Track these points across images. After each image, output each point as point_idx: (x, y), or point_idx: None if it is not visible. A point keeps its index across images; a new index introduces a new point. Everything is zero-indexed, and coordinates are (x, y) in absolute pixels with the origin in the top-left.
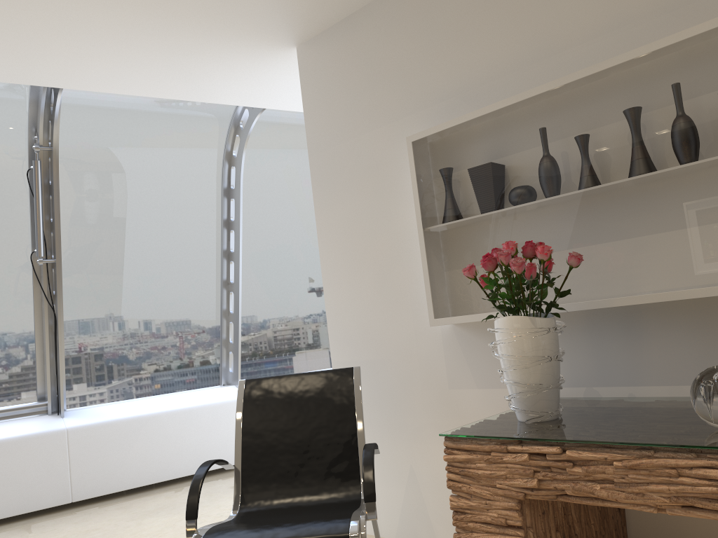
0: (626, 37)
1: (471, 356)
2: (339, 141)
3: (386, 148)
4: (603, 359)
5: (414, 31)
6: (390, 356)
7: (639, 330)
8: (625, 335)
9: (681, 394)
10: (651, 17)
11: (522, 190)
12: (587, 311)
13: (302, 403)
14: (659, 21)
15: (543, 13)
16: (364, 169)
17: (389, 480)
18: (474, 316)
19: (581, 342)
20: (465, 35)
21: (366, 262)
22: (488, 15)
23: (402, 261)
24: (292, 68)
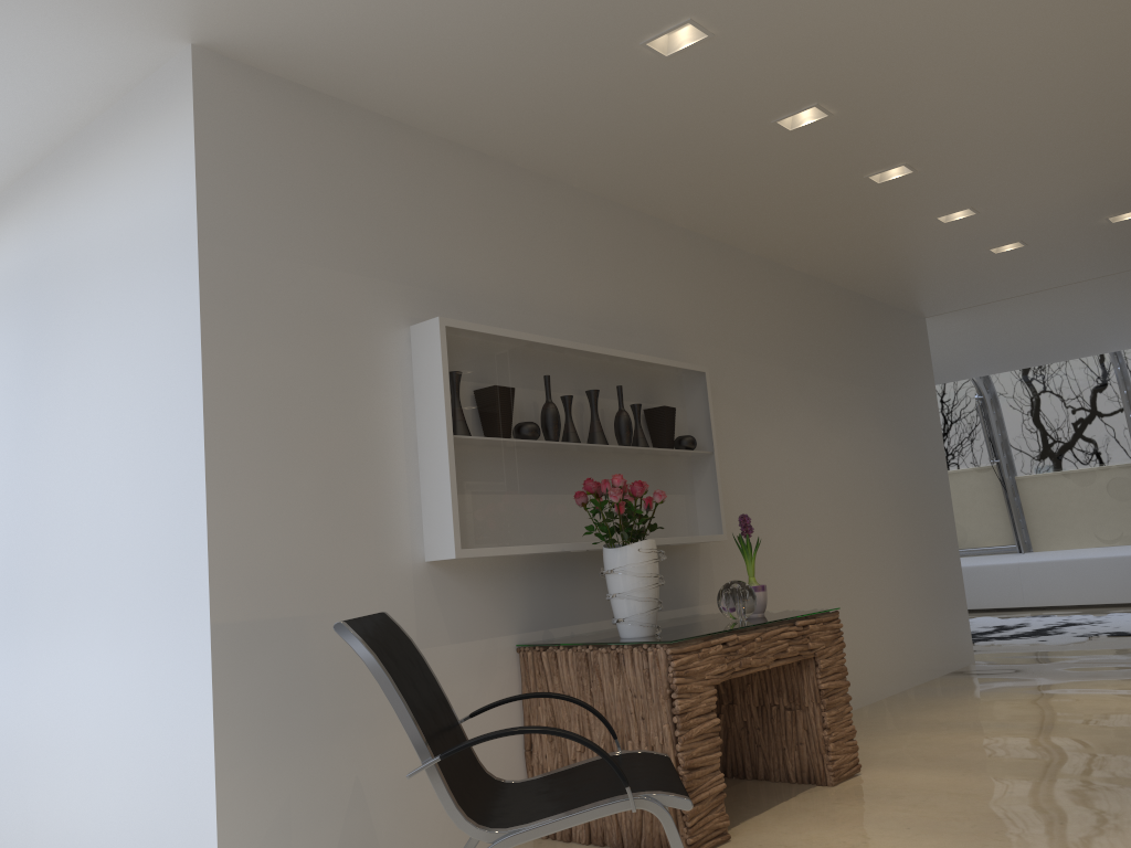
0: (573, 329)
1: (446, 604)
2: (271, 252)
3: (354, 305)
4: (556, 601)
5: (403, 187)
6: (336, 608)
7: (577, 574)
8: (569, 578)
9: (598, 628)
10: (586, 325)
11: (547, 428)
12: (546, 555)
13: (405, 659)
14: (590, 331)
15: (523, 268)
16: (315, 317)
17: (317, 817)
18: (503, 548)
19: (542, 585)
20: (459, 236)
21: (305, 456)
22: (480, 233)
23: (366, 469)
24: (96, 38)
